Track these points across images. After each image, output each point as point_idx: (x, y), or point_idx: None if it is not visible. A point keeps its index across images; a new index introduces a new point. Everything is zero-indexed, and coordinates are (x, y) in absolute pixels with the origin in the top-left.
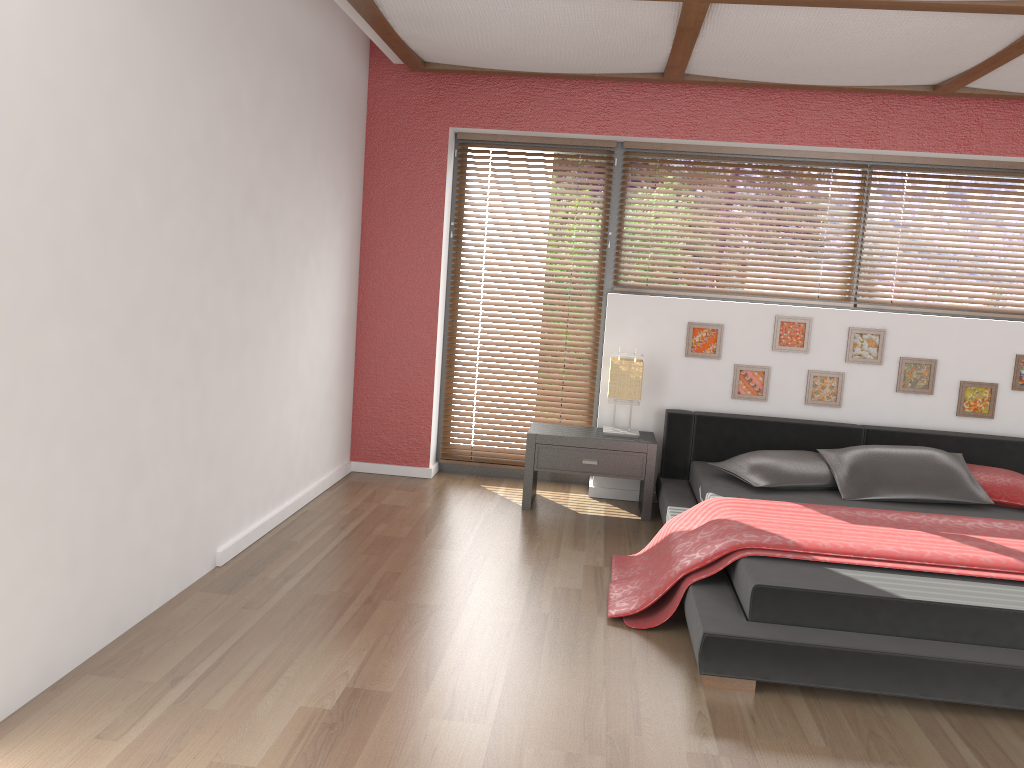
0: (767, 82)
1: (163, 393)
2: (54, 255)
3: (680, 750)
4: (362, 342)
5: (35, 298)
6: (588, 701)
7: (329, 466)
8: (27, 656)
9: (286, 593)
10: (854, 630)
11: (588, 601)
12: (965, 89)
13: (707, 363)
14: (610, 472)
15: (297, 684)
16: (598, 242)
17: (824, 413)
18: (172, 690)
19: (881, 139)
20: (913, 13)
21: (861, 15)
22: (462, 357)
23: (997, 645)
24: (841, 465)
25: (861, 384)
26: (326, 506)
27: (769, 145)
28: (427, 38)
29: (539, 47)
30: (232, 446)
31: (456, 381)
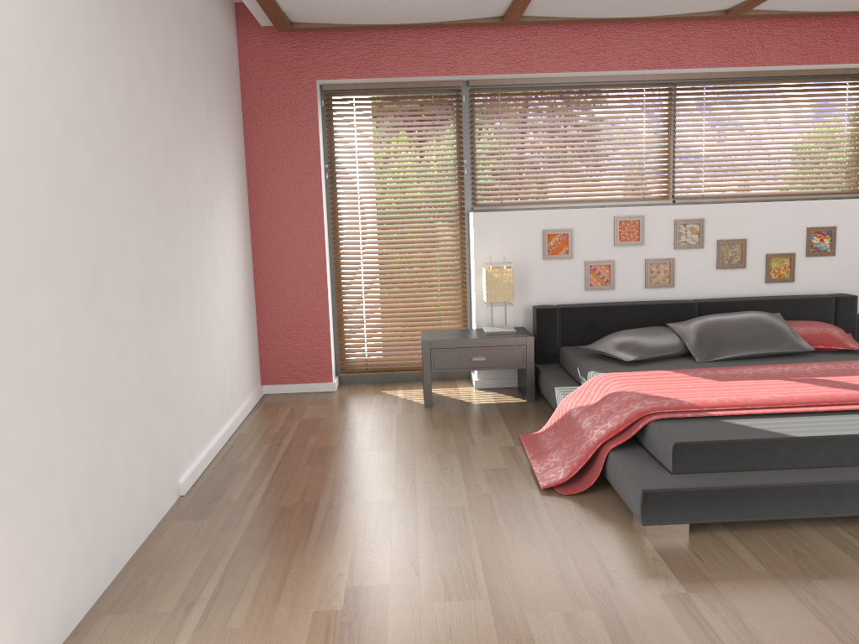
0: (590, 18)
1: (124, 344)
2: (25, 223)
3: (654, 593)
4: (260, 279)
5: (15, 266)
6: (559, 564)
7: (248, 392)
8: (50, 609)
9: (255, 510)
10: (759, 469)
11: (517, 477)
12: (751, 11)
13: (562, 263)
14: (497, 365)
15: (301, 591)
16: (456, 170)
17: (661, 293)
18: (189, 616)
19: (684, 60)
20: None
21: None
22: (349, 282)
23: None
24: (690, 334)
25: (688, 266)
26: (255, 428)
27: (593, 73)
28: None
29: None
30: (179, 385)
31: (346, 304)
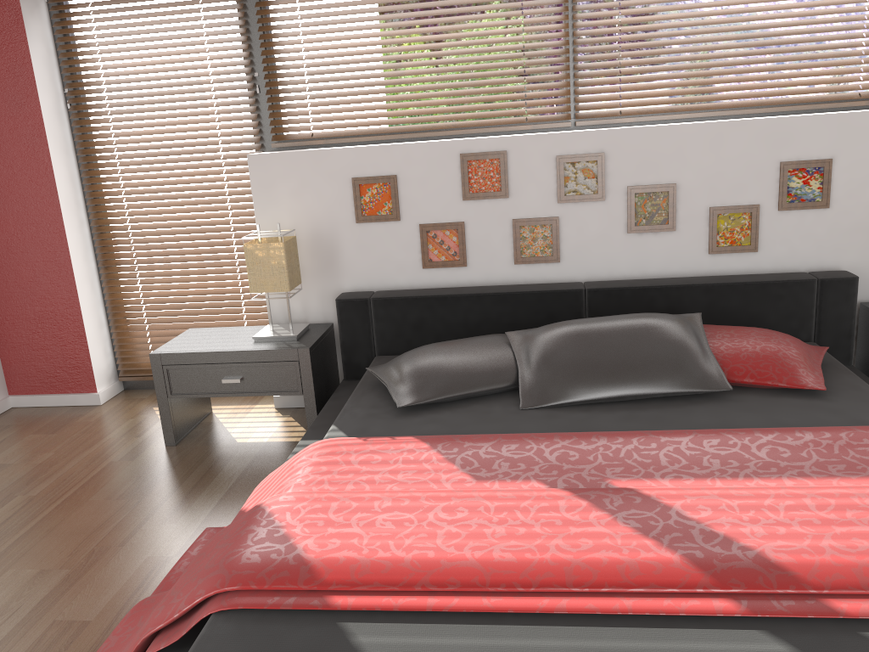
0: None
1: None
2: None
3: None
4: None
5: None
6: None
7: None
8: None
9: None
10: None
11: None
12: None
13: (385, 228)
14: (260, 389)
15: None
16: (242, 88)
17: (541, 272)
18: None
19: None
20: None
21: None
22: (117, 255)
23: None
24: (527, 356)
25: (582, 229)
26: None
27: None
28: None
29: None
30: None
31: (116, 285)
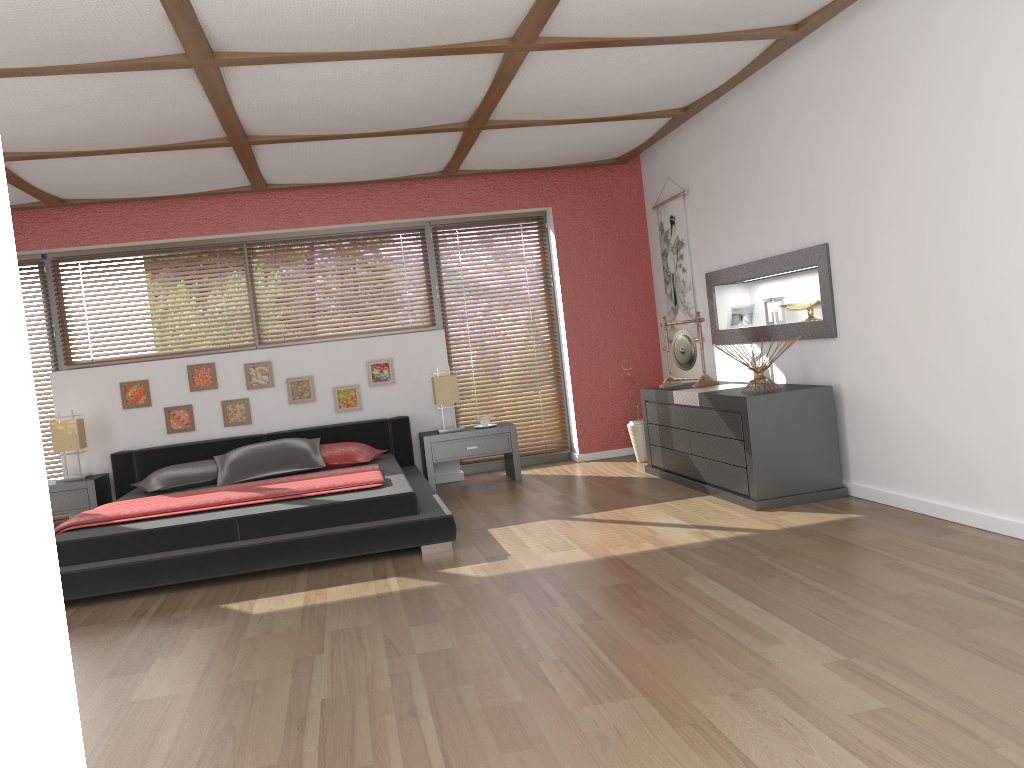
0: (130, 197)
1: None
2: None
3: None
4: None
5: None
6: None
7: None
8: None
9: None
10: (116, 558)
11: None
12: (275, 185)
13: (142, 411)
14: (61, 509)
15: None
16: (44, 334)
17: (241, 430)
18: None
19: (240, 225)
20: (140, 154)
21: (108, 158)
22: None
23: (209, 544)
24: (223, 463)
25: (263, 403)
26: None
27: (160, 240)
28: None
29: None
30: None
31: None
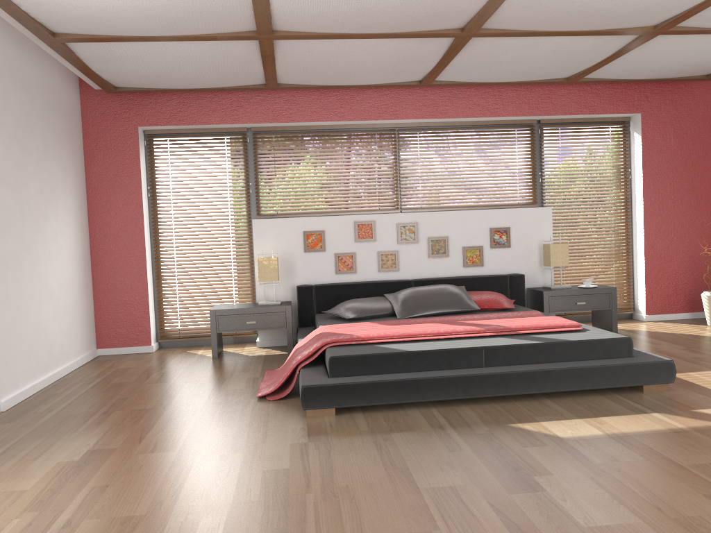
0: (327, 85)
1: None
2: None
3: (287, 443)
4: (96, 269)
5: None
6: (238, 433)
7: (81, 351)
8: None
9: (50, 417)
10: (387, 373)
11: (246, 393)
12: (437, 81)
13: (318, 254)
14: (265, 327)
15: (56, 453)
16: (244, 190)
17: (390, 275)
18: None
19: (399, 113)
20: (384, 40)
21: (358, 42)
22: (166, 272)
23: (461, 368)
24: (397, 300)
25: (408, 256)
26: (79, 374)
27: (337, 122)
28: (111, 71)
29: (182, 72)
30: (4, 333)
31: (163, 287)
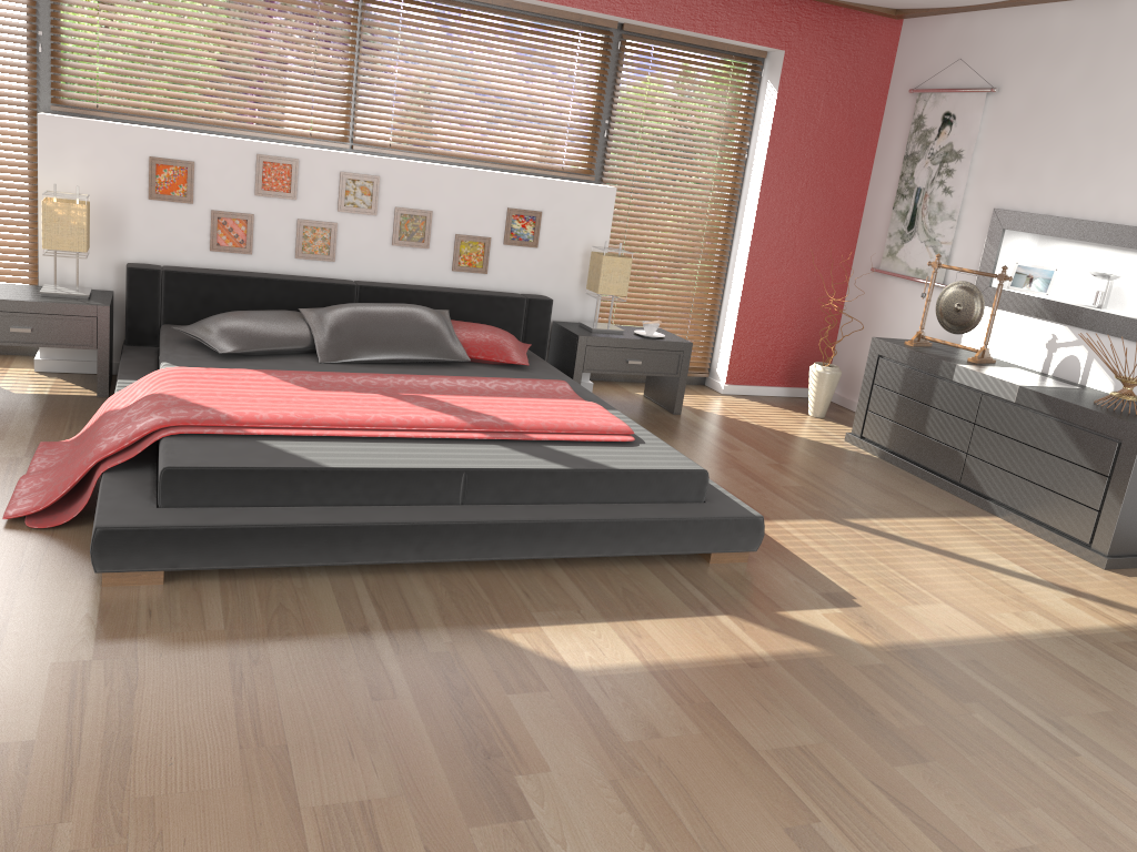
0: None
1: None
2: None
3: (45, 662)
4: None
5: None
6: None
7: None
8: None
9: None
10: (278, 505)
11: None
12: None
13: (178, 208)
14: (51, 341)
15: None
16: (24, 43)
17: (317, 268)
18: None
19: None
20: None
21: None
22: None
23: (419, 504)
24: (322, 326)
25: (356, 236)
26: None
27: None
28: None
29: None
30: None
31: None
